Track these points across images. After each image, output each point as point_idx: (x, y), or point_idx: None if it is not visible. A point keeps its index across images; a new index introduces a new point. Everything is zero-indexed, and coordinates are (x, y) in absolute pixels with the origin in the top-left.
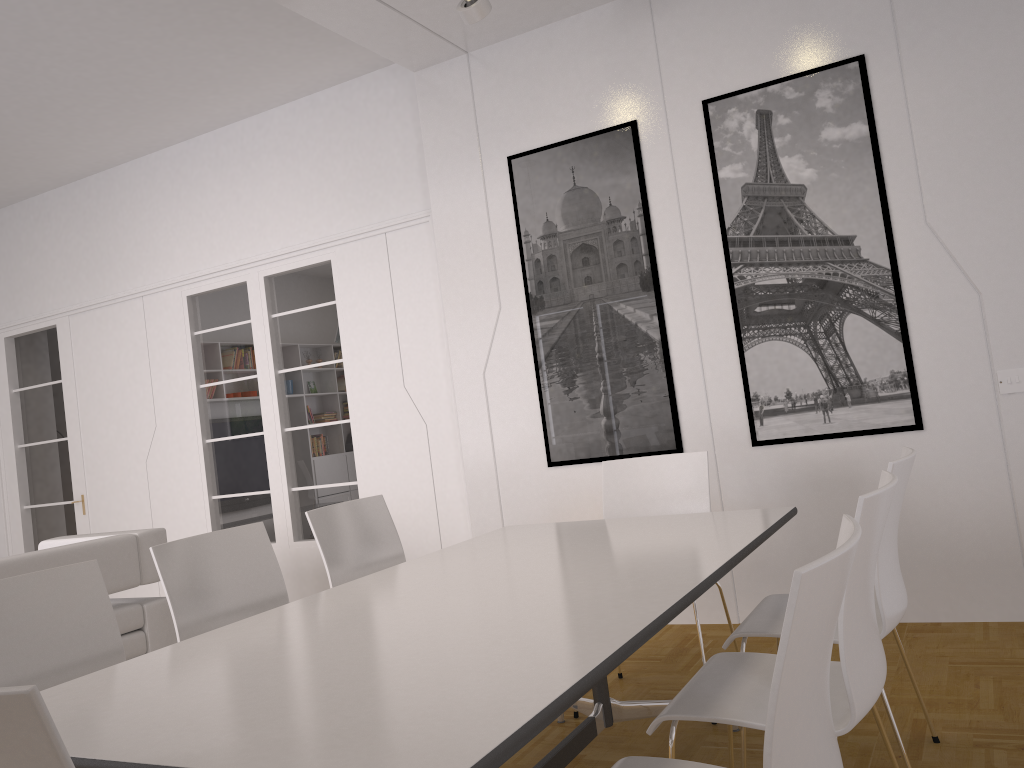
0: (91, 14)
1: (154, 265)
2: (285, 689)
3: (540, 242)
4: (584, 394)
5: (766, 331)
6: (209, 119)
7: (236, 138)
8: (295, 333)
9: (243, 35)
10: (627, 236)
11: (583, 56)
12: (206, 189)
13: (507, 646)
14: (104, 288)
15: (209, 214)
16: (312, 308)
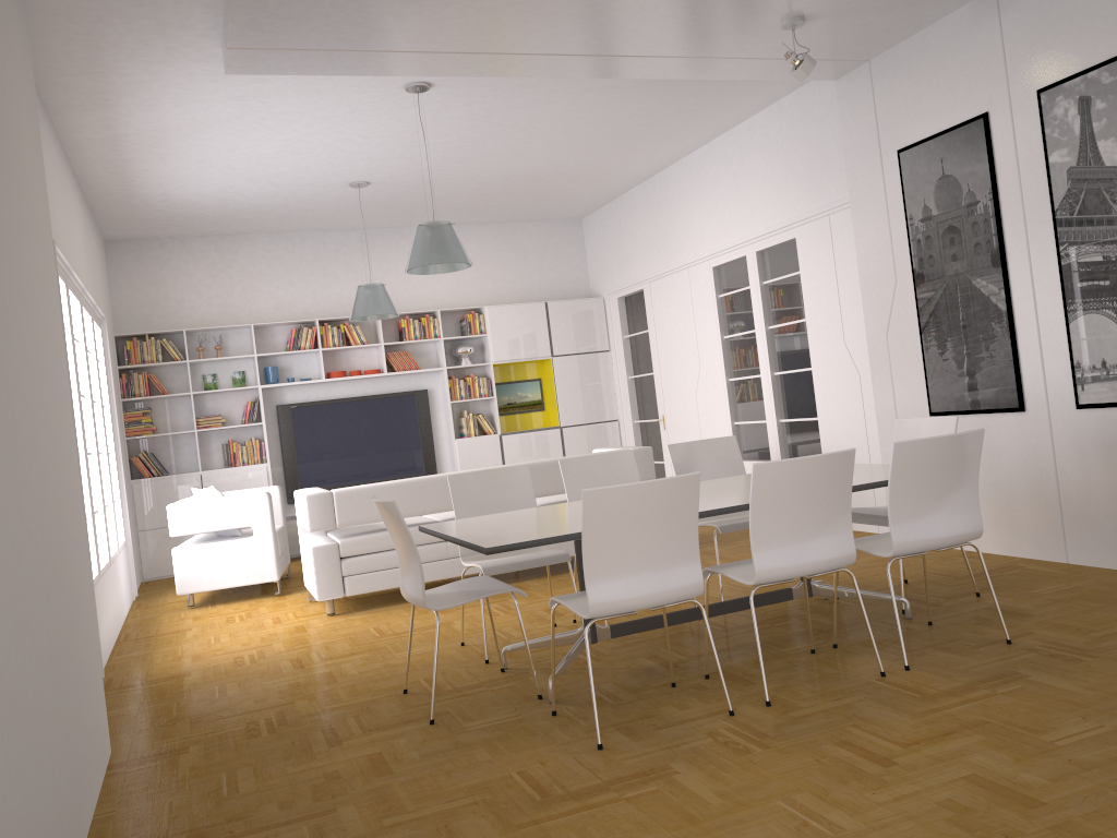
0: (593, 102)
1: (693, 243)
2: (522, 524)
3: (920, 224)
4: (952, 356)
5: (1085, 305)
6: (712, 130)
7: (735, 140)
8: (777, 297)
9: (696, 86)
10: (981, 218)
11: (948, 56)
12: (719, 182)
13: None
14: (666, 261)
15: (722, 202)
16: (787, 277)
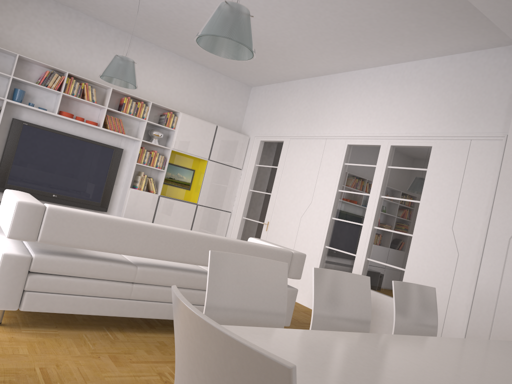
0: None
1: (337, 125)
2: None
3: None
4: None
5: None
6: (390, 58)
7: (400, 71)
8: (397, 179)
9: (430, 14)
10: None
11: None
12: (375, 94)
13: None
14: (310, 130)
15: (373, 106)
16: (411, 169)
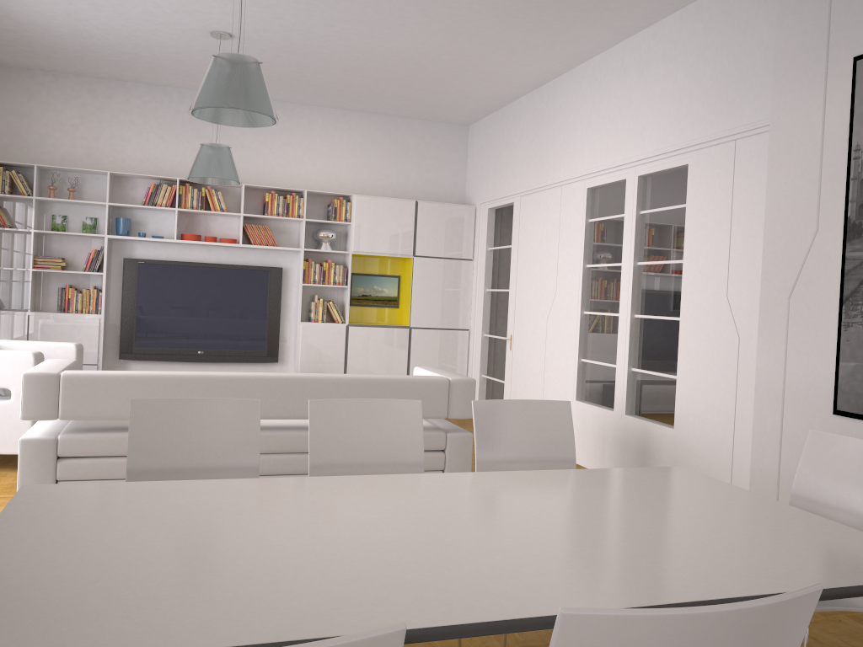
0: None
1: (571, 160)
2: (127, 547)
3: None
4: None
5: None
6: (614, 32)
7: (636, 47)
8: (654, 230)
9: None
10: None
11: None
12: (611, 95)
13: (262, 590)
14: (541, 176)
15: (610, 117)
16: (669, 209)
